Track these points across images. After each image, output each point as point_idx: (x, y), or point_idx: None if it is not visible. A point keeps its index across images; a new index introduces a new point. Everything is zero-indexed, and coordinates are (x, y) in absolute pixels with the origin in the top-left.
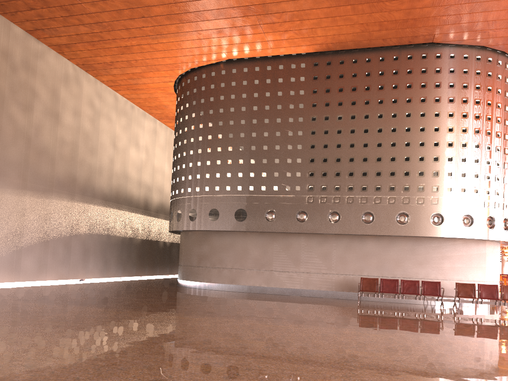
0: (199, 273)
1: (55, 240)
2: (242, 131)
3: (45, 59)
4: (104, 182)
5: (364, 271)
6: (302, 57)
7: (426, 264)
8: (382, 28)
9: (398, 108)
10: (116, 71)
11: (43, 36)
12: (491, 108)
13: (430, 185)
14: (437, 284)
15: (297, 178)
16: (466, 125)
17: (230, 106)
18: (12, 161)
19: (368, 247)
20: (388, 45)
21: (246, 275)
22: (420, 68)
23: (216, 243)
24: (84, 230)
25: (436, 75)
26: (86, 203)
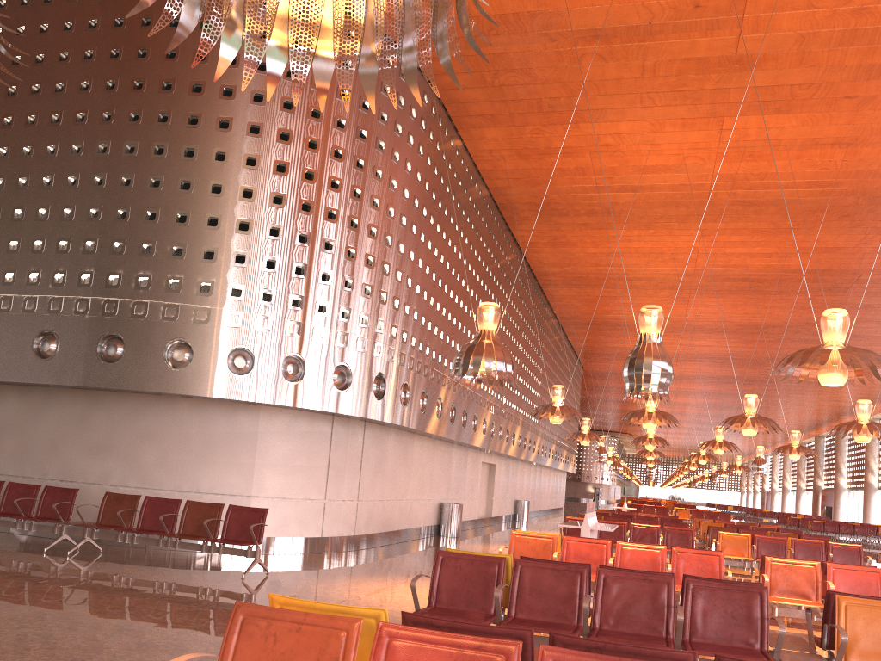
0: None
1: None
2: None
3: None
4: None
5: None
6: None
7: (106, 452)
8: None
9: (64, 102)
10: None
11: None
12: (265, 110)
13: (105, 272)
14: (71, 495)
15: None
16: (194, 142)
17: None
18: None
19: (5, 411)
20: None
21: None
22: (113, 17)
23: None
24: None
25: (142, 32)
26: None
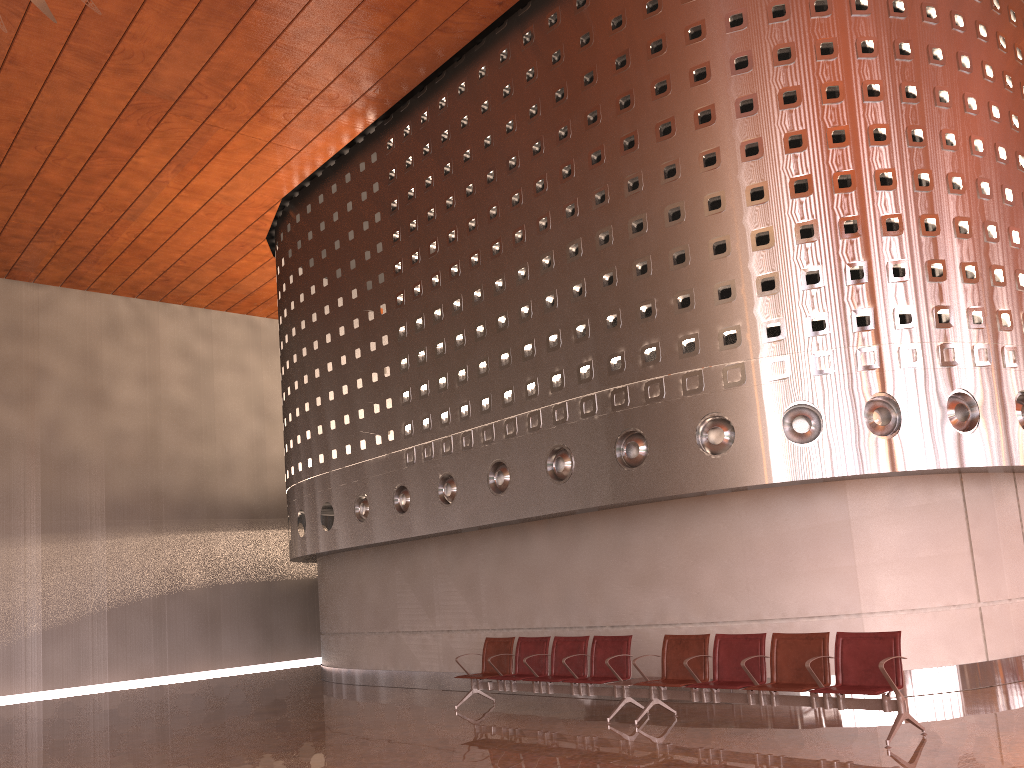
0: (323, 646)
1: (122, 609)
2: (315, 336)
3: (58, 308)
4: (242, 484)
5: (536, 617)
6: (371, 140)
7: (655, 582)
8: (391, 10)
9: (521, 177)
10: (192, 286)
11: (32, 276)
12: (754, 74)
13: (604, 356)
14: (624, 644)
15: (388, 413)
16: (672, 156)
17: (299, 293)
18: (0, 493)
19: (537, 553)
20: (475, 35)
21: (366, 645)
22: (549, 54)
23: (329, 581)
24: (197, 582)
25: (583, 54)
26: (196, 532)
